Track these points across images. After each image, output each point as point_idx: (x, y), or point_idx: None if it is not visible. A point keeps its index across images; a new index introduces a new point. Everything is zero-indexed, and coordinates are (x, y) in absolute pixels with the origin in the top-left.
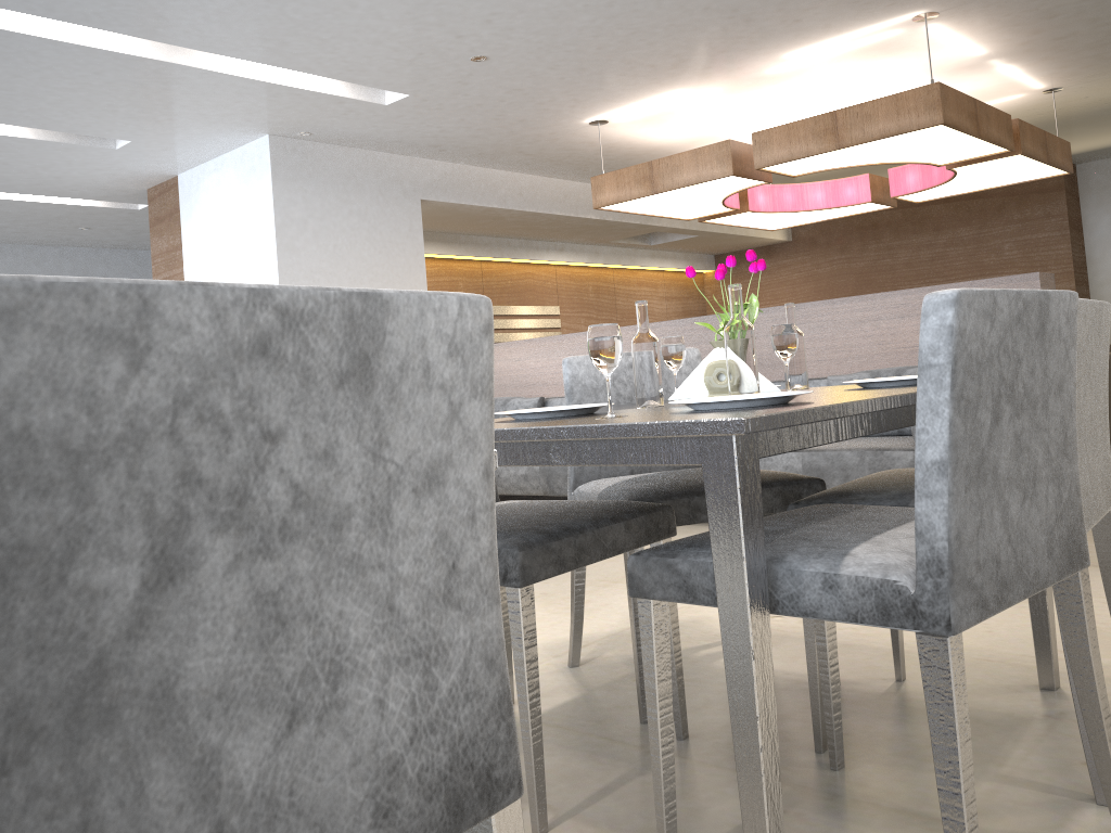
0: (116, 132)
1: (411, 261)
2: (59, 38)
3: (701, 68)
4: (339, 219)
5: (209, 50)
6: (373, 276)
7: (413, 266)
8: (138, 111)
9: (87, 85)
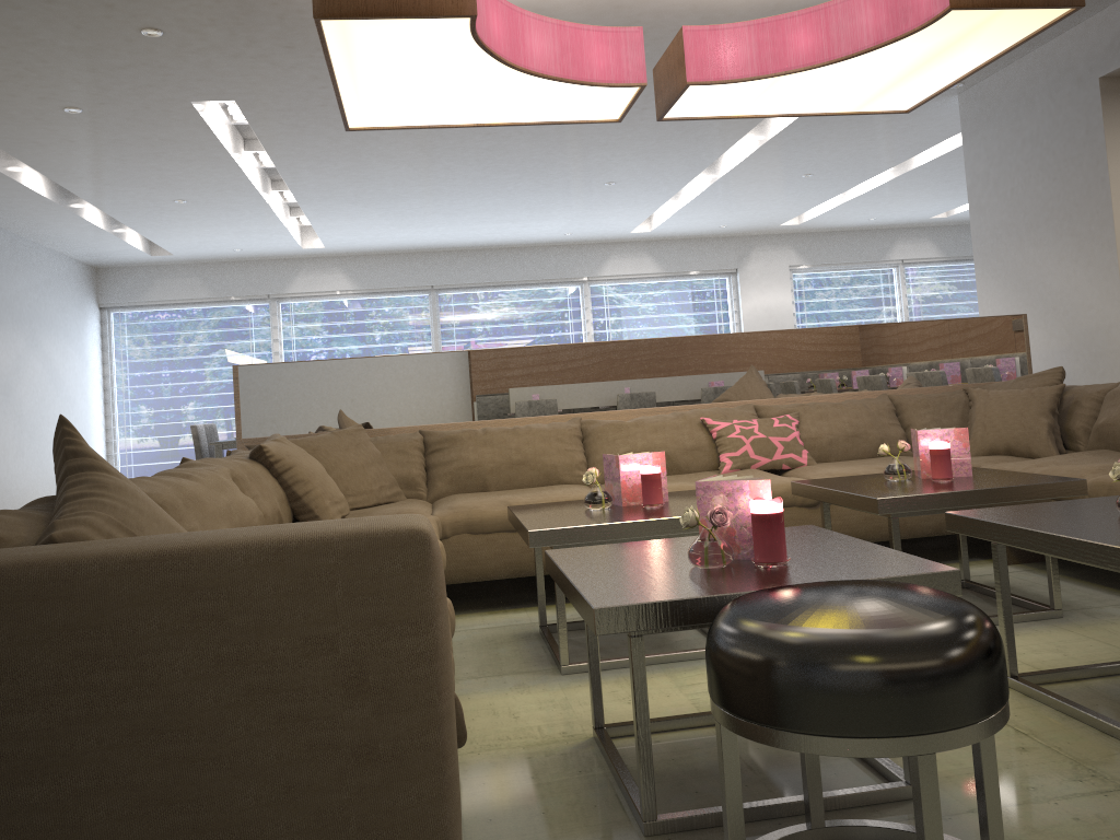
0: (951, 128)
1: (1090, 177)
2: (738, 162)
3: (626, 8)
4: (1013, 156)
5: (730, 143)
6: (1048, 213)
7: (1093, 183)
8: (883, 133)
9: (821, 150)
